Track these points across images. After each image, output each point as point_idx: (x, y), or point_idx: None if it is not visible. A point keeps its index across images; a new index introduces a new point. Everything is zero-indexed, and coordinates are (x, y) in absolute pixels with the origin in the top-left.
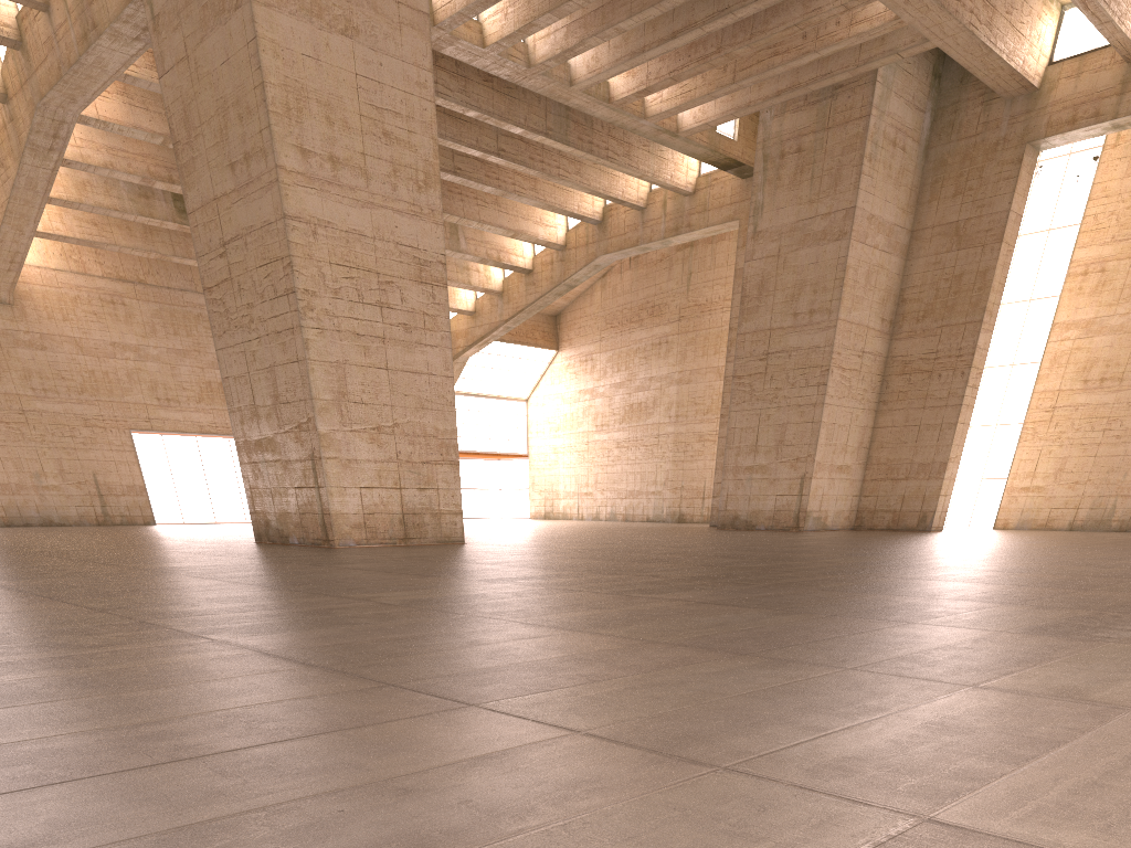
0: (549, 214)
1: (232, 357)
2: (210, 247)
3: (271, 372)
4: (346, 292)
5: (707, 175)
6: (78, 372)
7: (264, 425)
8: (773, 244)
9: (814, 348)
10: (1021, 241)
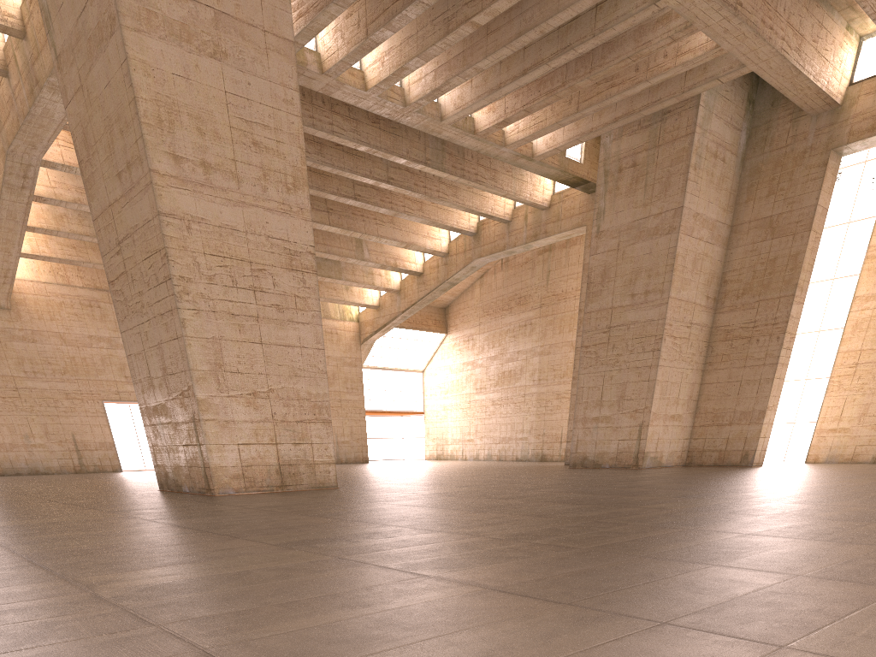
0: (435, 230)
1: (132, 337)
2: (110, 247)
3: (159, 349)
4: (220, 278)
5: (560, 192)
6: (62, 358)
7: (158, 393)
8: (613, 240)
9: (649, 321)
10: (824, 232)
